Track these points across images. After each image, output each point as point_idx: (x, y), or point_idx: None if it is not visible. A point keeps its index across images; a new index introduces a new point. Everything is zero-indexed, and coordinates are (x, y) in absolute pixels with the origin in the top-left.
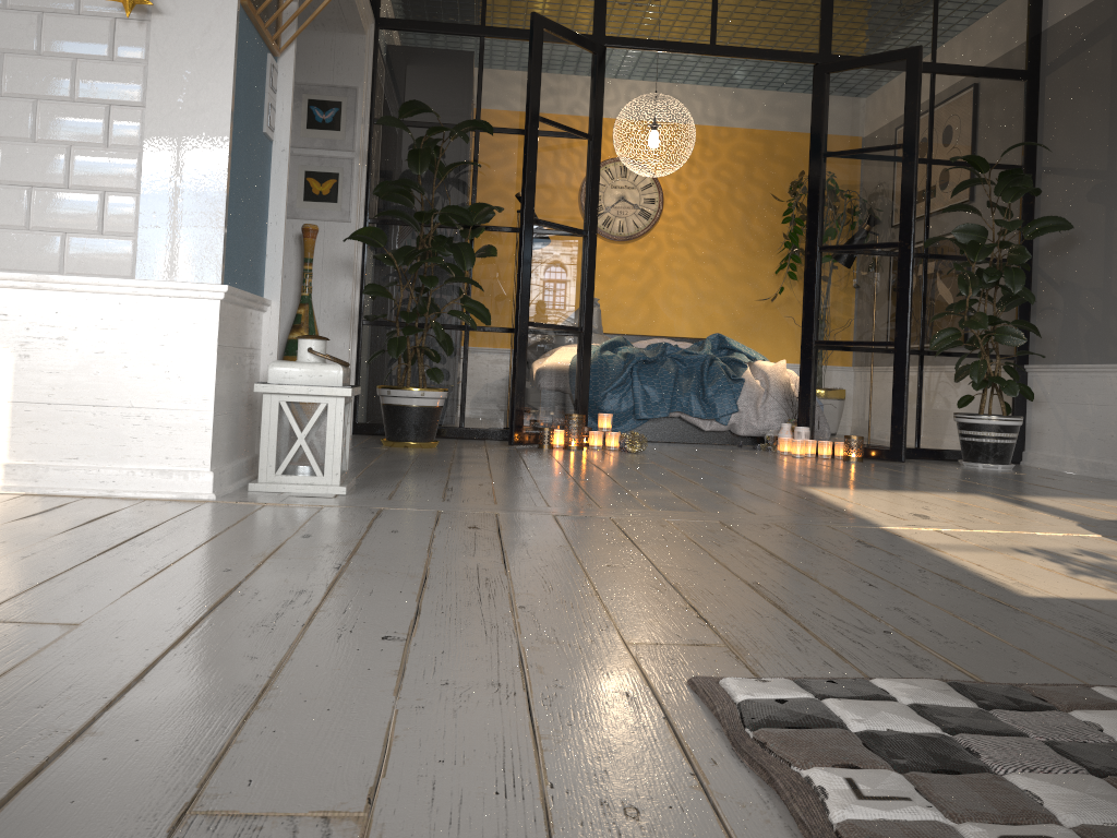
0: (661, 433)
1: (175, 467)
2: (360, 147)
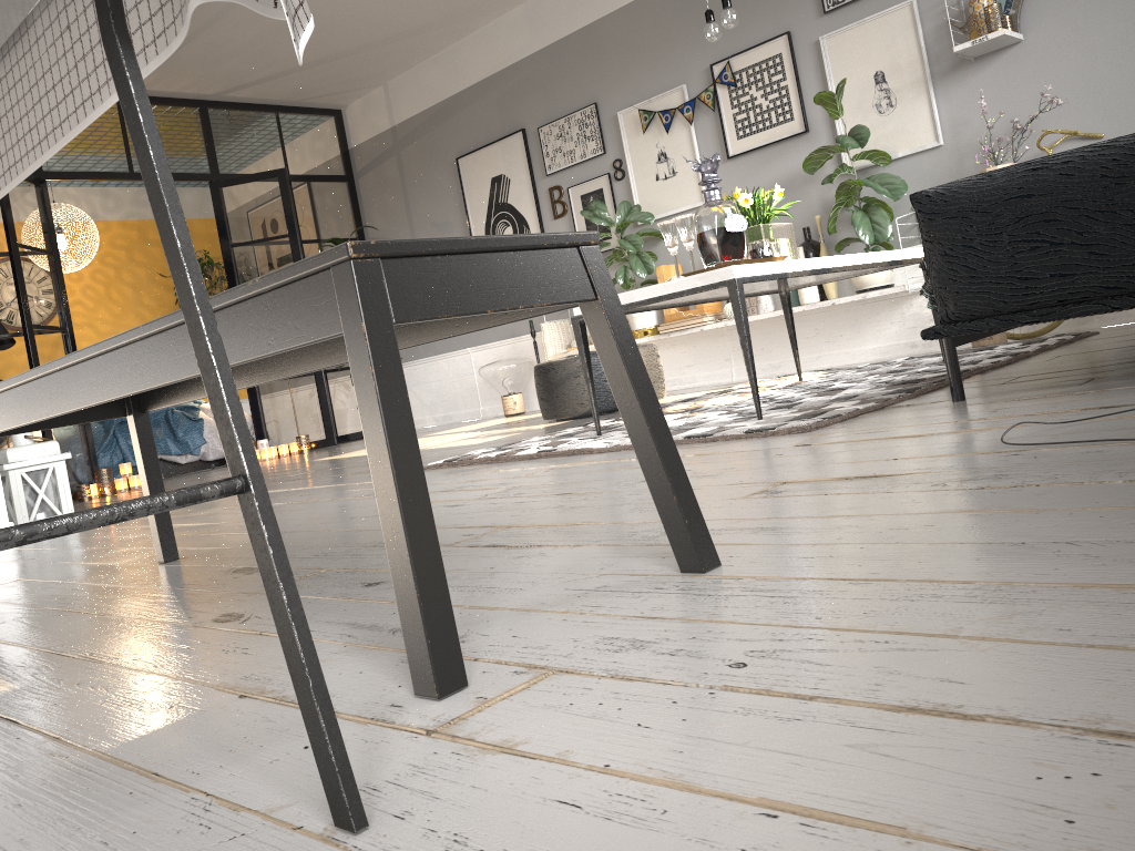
0: None
1: None
2: None
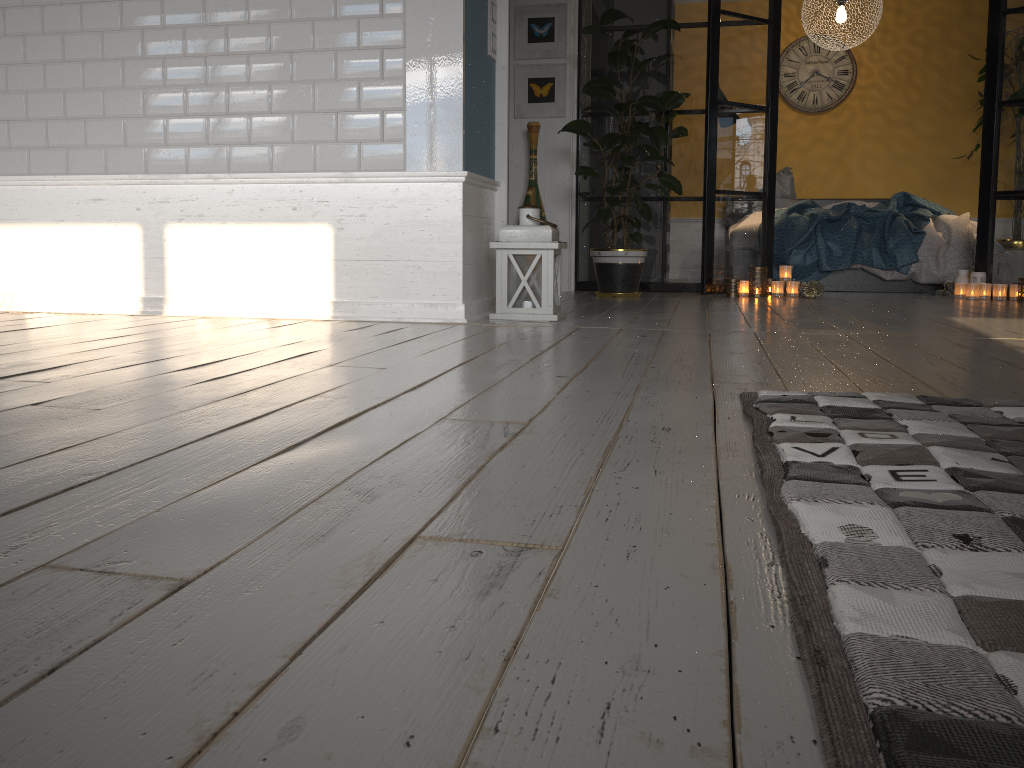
0: (844, 284)
1: (439, 301)
2: (571, 54)
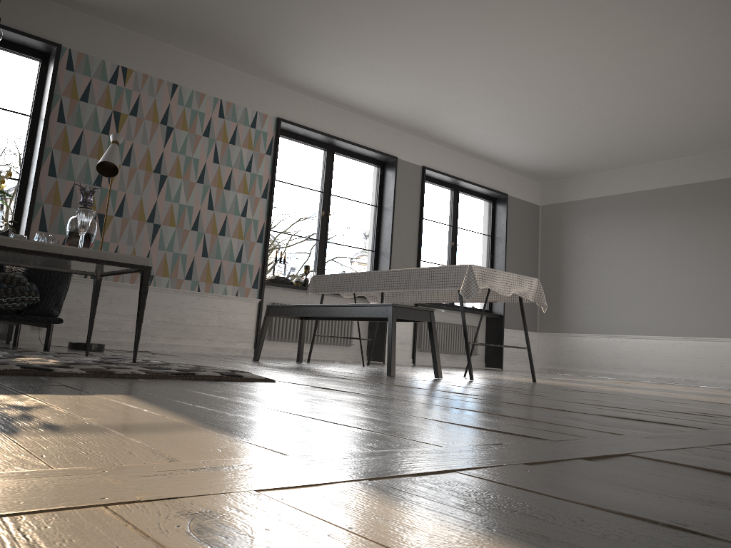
0: None
1: None
2: None
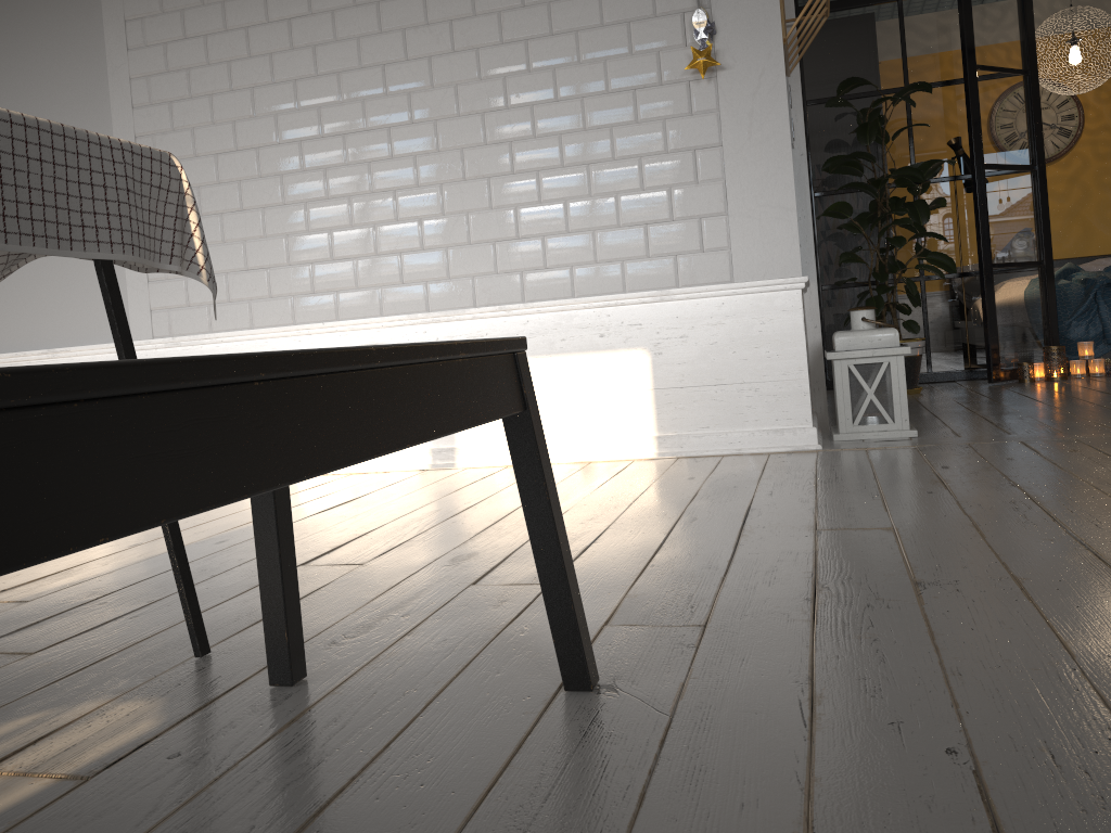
0: None
1: (783, 426)
2: None
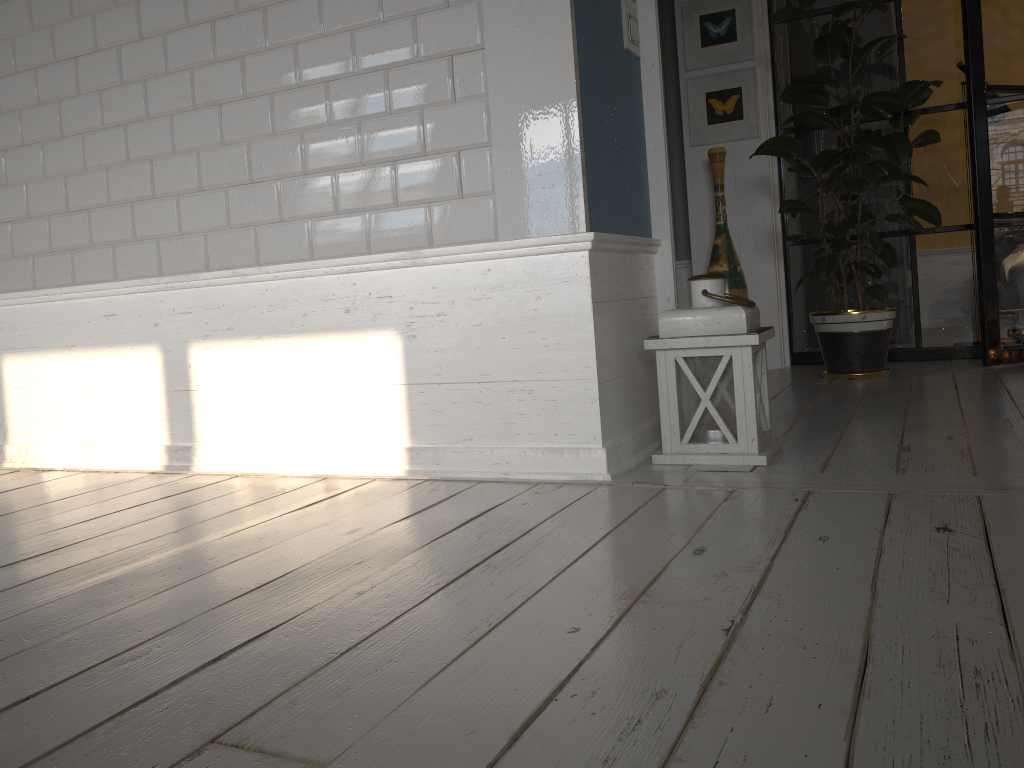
0: None
1: (565, 445)
2: (761, 53)
